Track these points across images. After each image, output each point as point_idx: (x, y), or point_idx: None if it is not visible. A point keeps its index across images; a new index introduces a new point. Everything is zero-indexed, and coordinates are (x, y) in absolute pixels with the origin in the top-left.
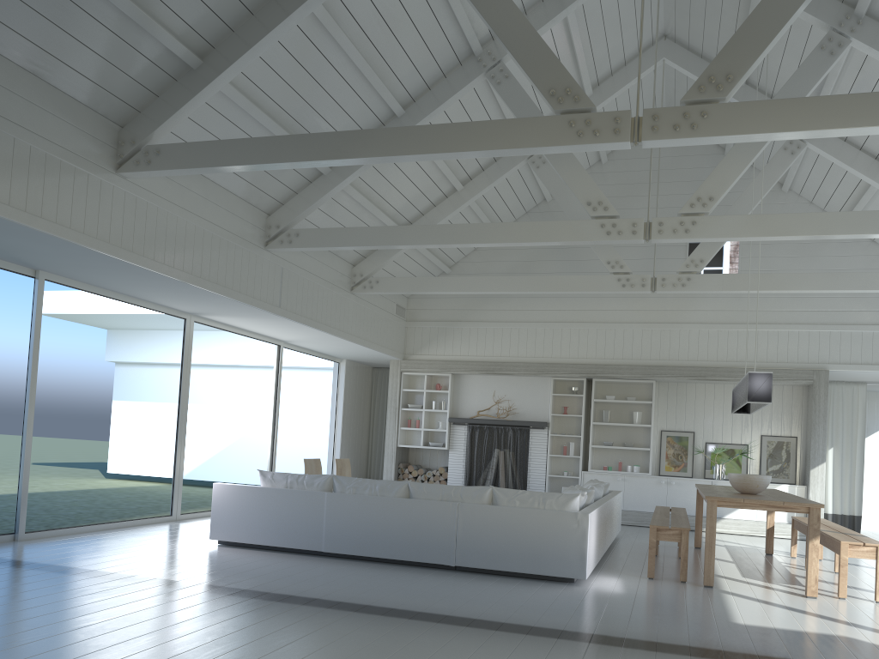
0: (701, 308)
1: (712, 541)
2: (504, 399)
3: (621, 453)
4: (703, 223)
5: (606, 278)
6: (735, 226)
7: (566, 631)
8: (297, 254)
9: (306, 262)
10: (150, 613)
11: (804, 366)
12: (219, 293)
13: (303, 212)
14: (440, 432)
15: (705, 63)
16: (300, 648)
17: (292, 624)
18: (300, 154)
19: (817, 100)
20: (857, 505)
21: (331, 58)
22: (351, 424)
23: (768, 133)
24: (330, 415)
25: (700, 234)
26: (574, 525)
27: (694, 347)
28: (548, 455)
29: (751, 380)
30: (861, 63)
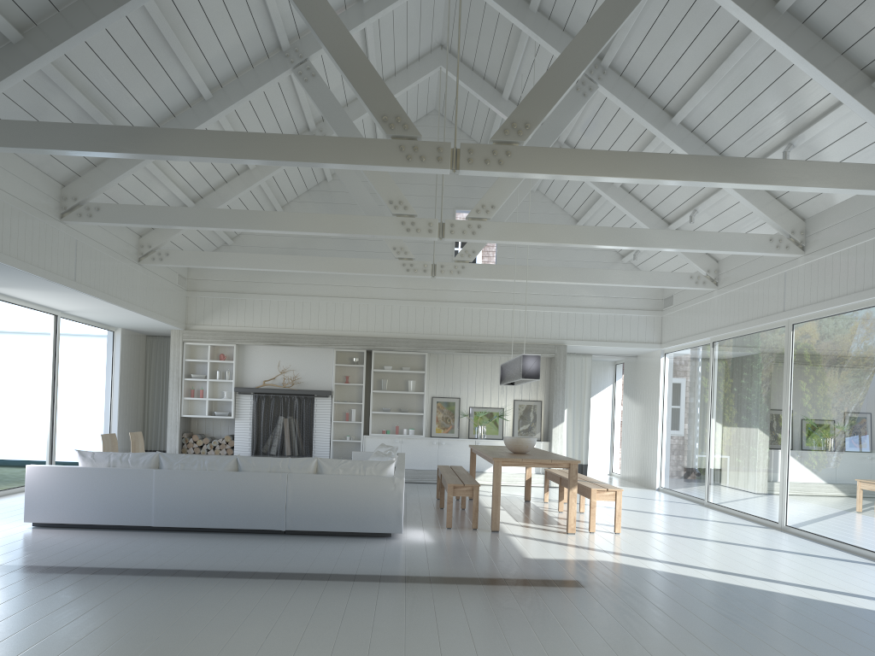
0: (466, 289)
1: (498, 494)
2: (289, 369)
3: (397, 418)
4: (487, 227)
5: (392, 262)
6: (512, 232)
7: (408, 577)
8: (90, 225)
9: (98, 233)
10: (30, 597)
11: (548, 342)
12: (19, 269)
13: (104, 186)
14: (225, 401)
15: (475, 76)
16: (202, 612)
17: (176, 593)
18: (140, 147)
19: (590, 153)
20: (585, 456)
21: (150, 42)
22: (128, 394)
23: (556, 174)
24: (106, 386)
25: (484, 237)
26: (392, 488)
27: (461, 323)
28: (333, 421)
29: (524, 361)
30: (602, 102)
